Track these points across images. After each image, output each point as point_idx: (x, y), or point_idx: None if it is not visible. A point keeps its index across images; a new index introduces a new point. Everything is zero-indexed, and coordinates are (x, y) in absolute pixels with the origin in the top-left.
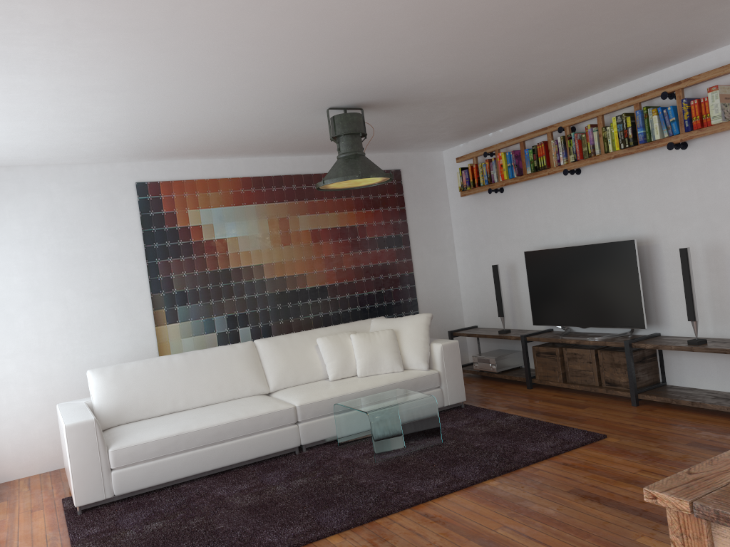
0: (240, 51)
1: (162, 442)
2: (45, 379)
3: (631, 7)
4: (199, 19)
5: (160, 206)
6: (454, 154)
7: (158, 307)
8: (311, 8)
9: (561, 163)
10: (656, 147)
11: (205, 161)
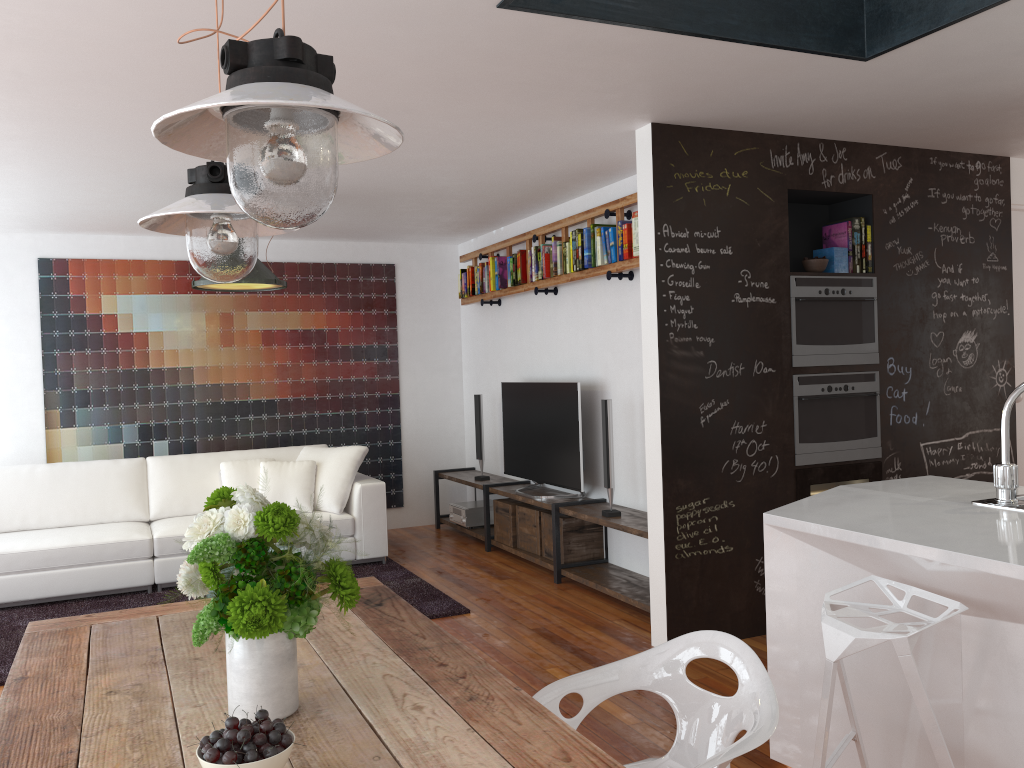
0: (19, 145)
1: None
2: None
3: (453, 126)
4: None
5: (67, 288)
6: (466, 250)
7: (52, 406)
8: (47, 116)
9: (533, 279)
10: (600, 275)
11: (131, 238)
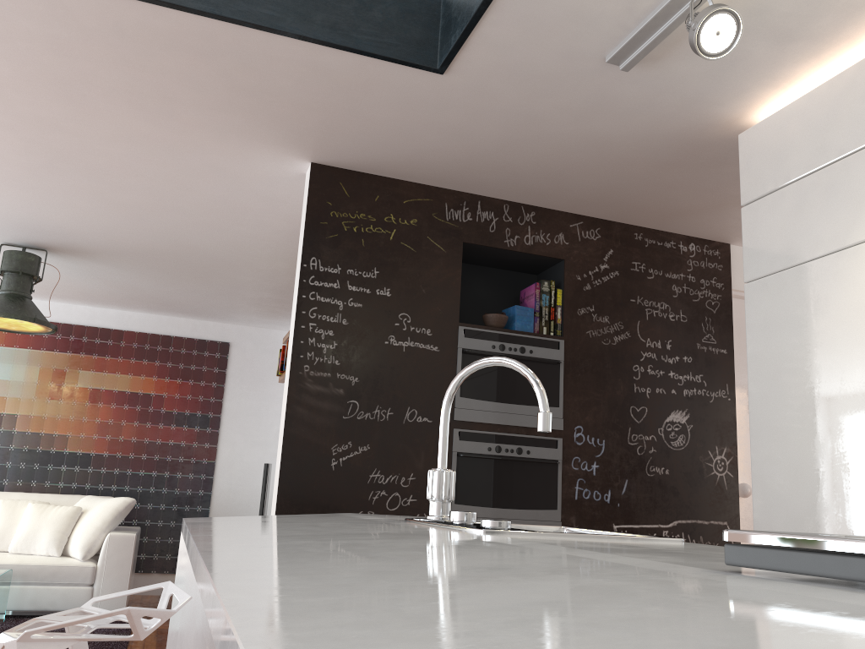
0: None
1: None
2: None
3: (123, 155)
4: None
5: None
6: None
7: None
8: None
9: None
10: None
11: None
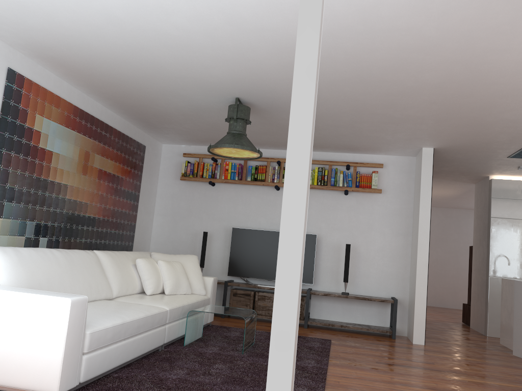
0: (334, 56)
1: (114, 329)
2: None
3: (417, 128)
4: (385, 38)
5: (19, 100)
6: (174, 149)
7: None
8: (406, 65)
9: (275, 181)
10: (338, 190)
11: (57, 78)
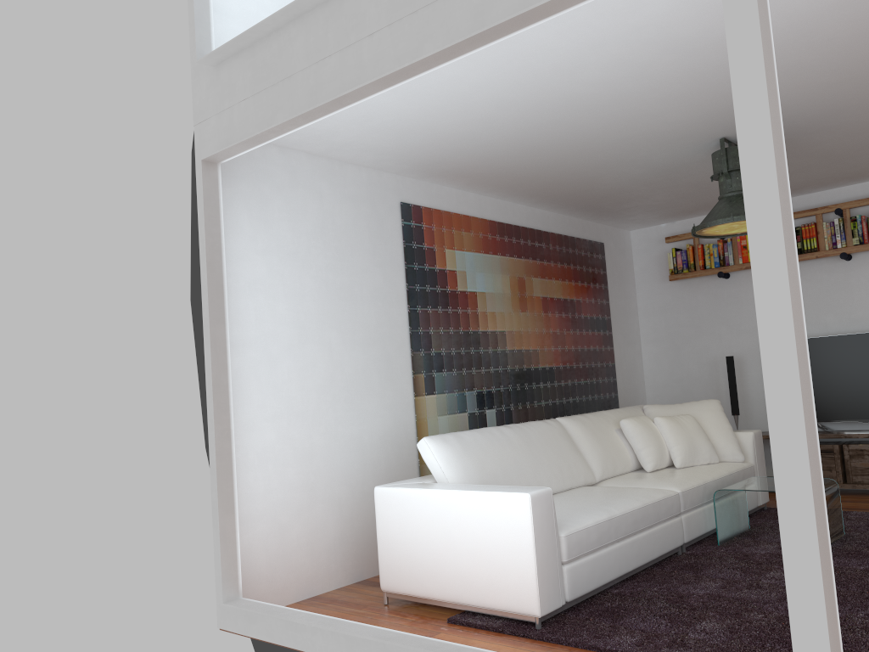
0: None
1: (599, 528)
2: (305, 458)
3: None
4: None
5: (422, 238)
6: (650, 234)
7: (418, 370)
8: None
9: (838, 246)
10: None
11: (459, 192)
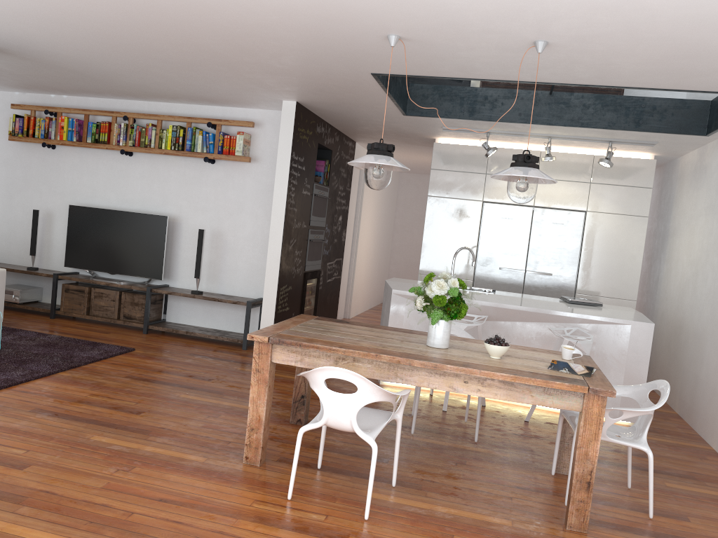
0: None
1: None
2: None
3: (224, 76)
4: None
5: None
6: (6, 98)
7: None
8: None
9: (120, 144)
10: (197, 157)
11: None
